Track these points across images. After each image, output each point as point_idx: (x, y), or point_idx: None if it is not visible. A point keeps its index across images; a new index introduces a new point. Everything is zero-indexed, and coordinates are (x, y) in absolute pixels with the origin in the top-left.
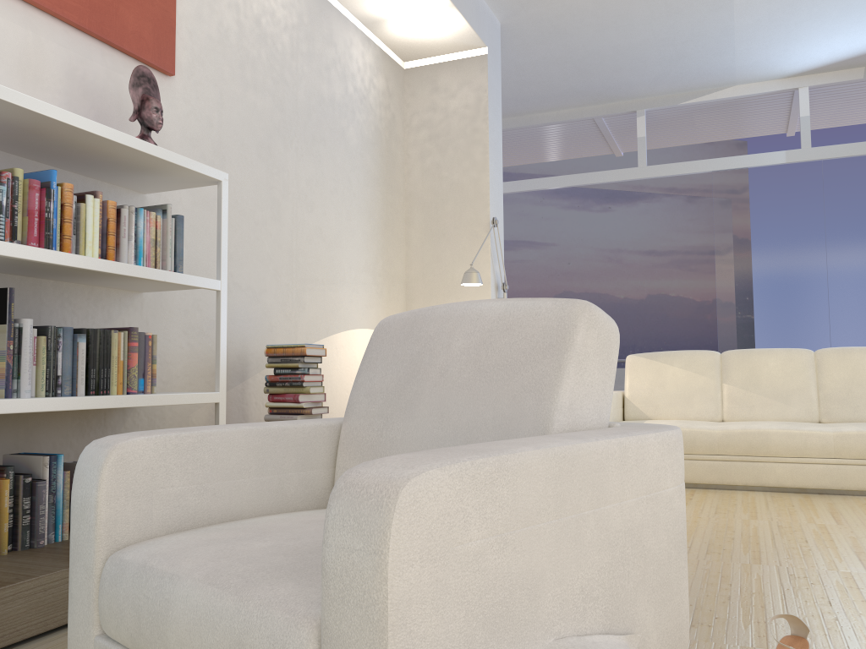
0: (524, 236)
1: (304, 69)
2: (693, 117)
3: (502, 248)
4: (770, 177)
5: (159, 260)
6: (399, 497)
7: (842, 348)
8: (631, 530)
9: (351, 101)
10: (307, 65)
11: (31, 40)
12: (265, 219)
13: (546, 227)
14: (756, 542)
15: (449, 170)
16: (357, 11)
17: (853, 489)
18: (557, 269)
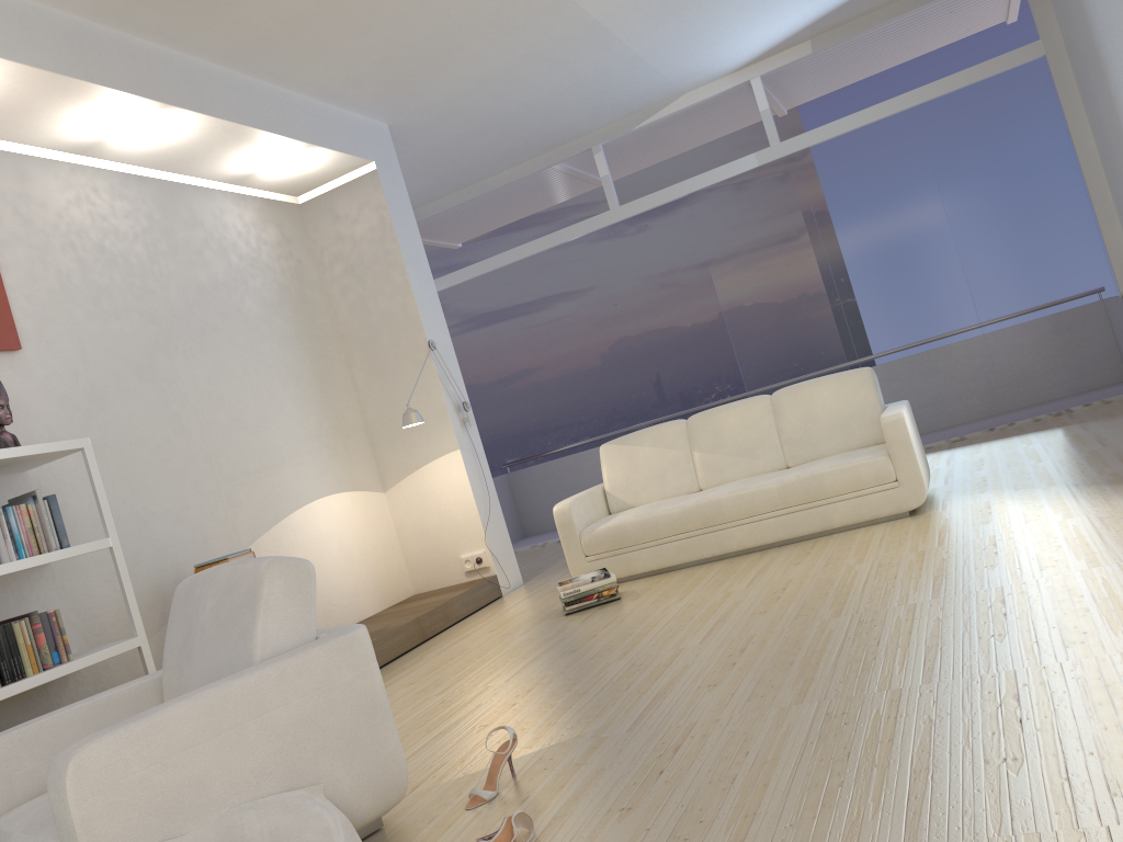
0: (554, 288)
1: (171, 267)
2: (659, 133)
3: (456, 364)
4: (747, 185)
5: (41, 543)
6: (68, 767)
7: (793, 386)
8: (302, 719)
9: (239, 272)
10: (173, 261)
11: None
12: (167, 438)
13: (578, 271)
14: (646, 633)
15: (374, 300)
16: (217, 177)
17: (806, 534)
18: (604, 315)
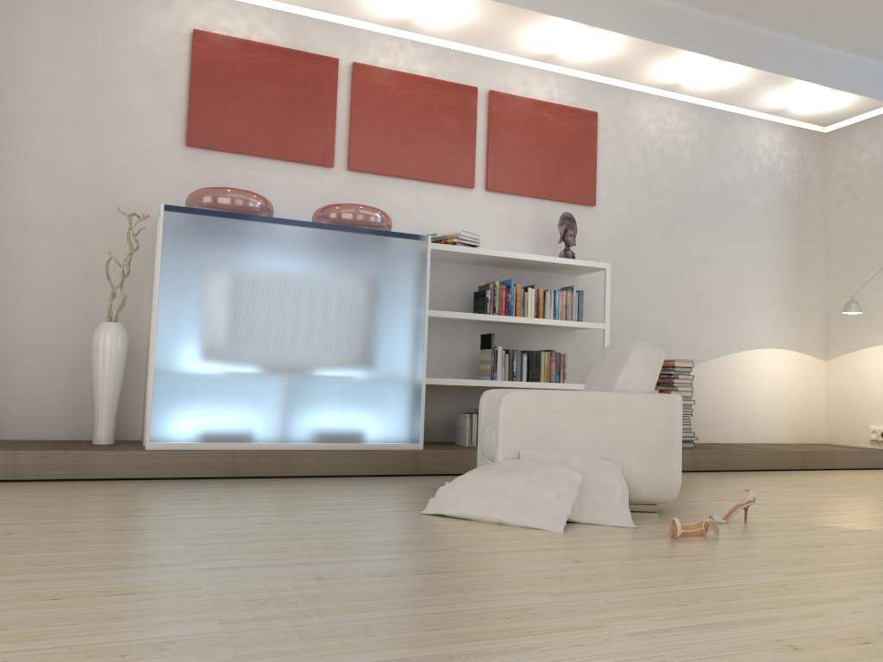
0: None
1: (705, 169)
2: None
3: None
4: None
5: (567, 315)
6: (504, 396)
7: None
8: (622, 427)
9: (755, 178)
10: (707, 165)
11: (514, 212)
12: (667, 278)
13: None
14: None
15: (860, 213)
16: (759, 109)
17: None
18: None
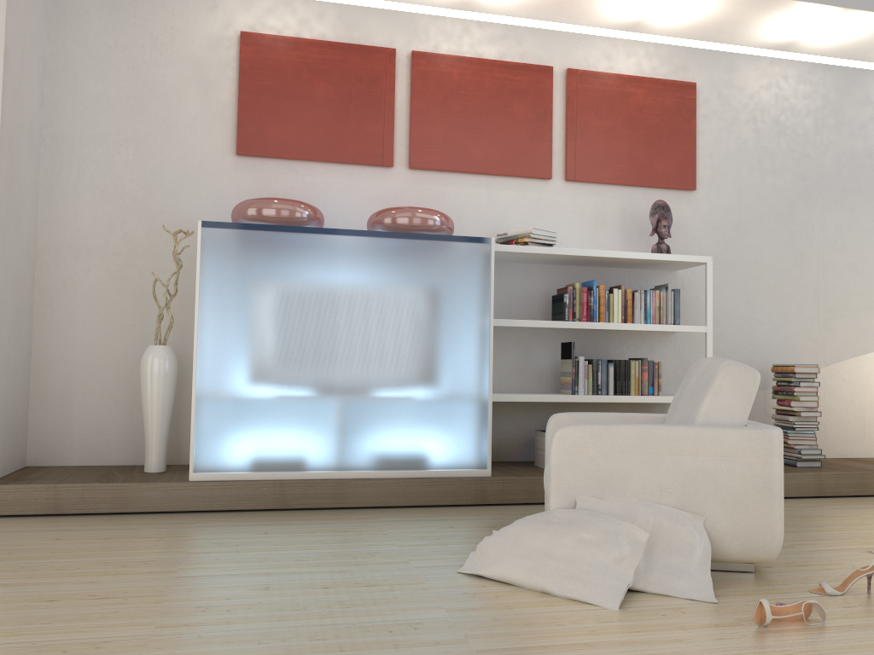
0: None
1: (831, 138)
2: None
3: None
4: None
5: (661, 318)
6: (556, 433)
7: None
8: (703, 470)
9: None
10: (834, 133)
11: (599, 202)
12: (786, 268)
13: None
14: None
15: None
16: None
17: None
18: None
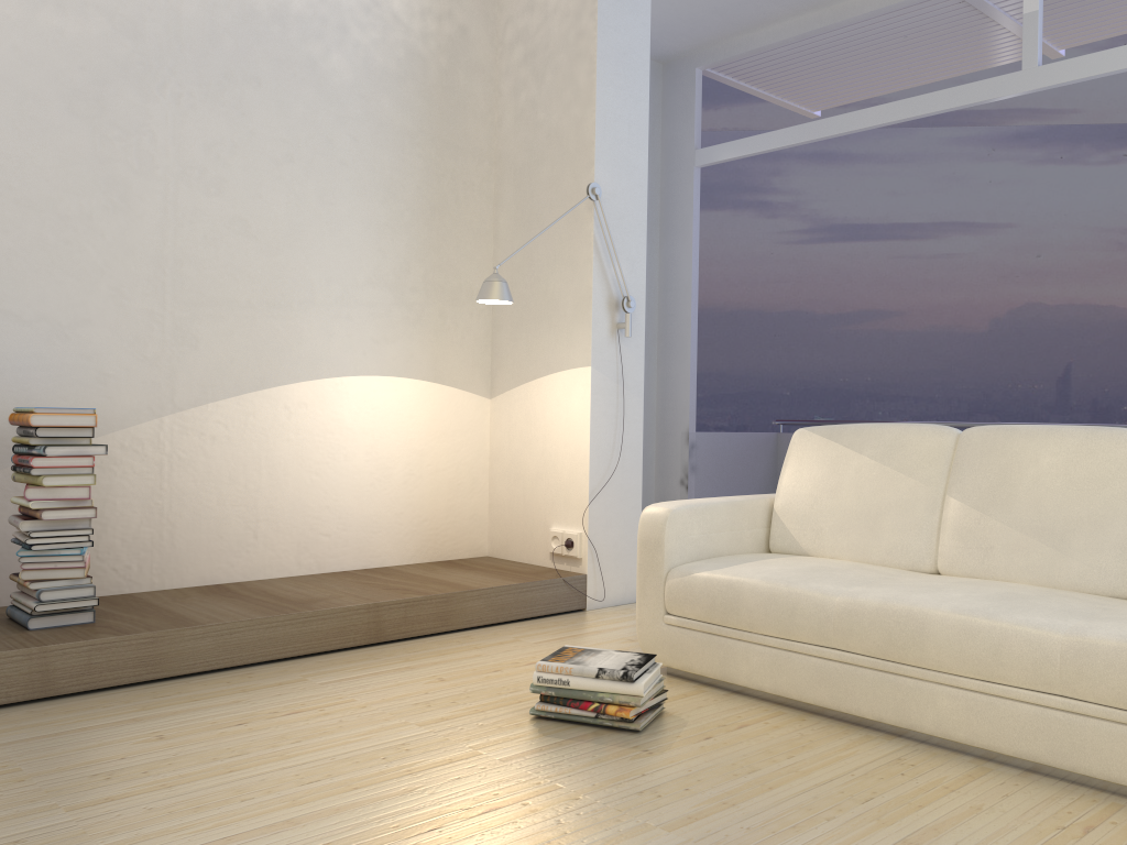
0: (955, 214)
1: None
2: None
3: (642, 237)
4: None
5: None
6: None
7: None
8: None
9: (337, 12)
10: None
11: None
12: (86, 210)
13: (997, 198)
14: None
15: (546, 109)
16: None
17: (1099, 778)
18: (1015, 266)
